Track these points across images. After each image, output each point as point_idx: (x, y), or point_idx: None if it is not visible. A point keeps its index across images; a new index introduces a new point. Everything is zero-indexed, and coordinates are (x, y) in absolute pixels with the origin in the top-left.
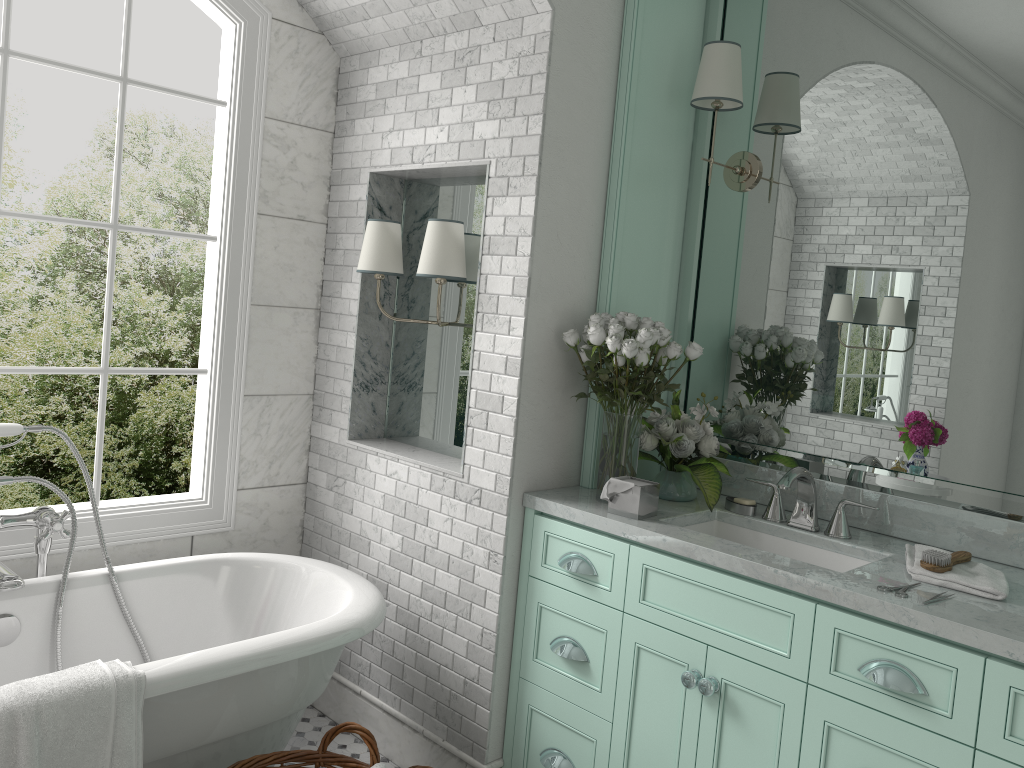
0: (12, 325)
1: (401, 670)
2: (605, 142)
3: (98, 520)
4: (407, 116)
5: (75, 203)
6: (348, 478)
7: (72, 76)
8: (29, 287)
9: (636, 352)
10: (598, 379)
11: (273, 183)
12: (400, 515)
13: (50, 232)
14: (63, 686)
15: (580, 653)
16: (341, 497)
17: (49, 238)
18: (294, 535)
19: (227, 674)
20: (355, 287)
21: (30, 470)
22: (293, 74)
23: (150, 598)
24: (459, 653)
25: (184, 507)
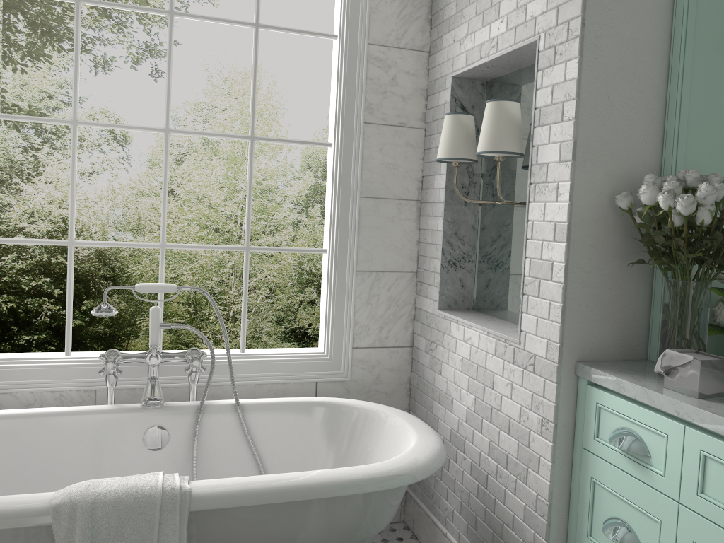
0: (282, 240)
1: (474, 521)
2: None
3: (229, 361)
4: (477, 19)
5: (319, 157)
6: (438, 343)
7: (316, 73)
8: (292, 215)
9: (693, 208)
10: (653, 242)
11: (377, 97)
12: (473, 377)
13: (304, 178)
14: (119, 489)
15: (632, 540)
16: (434, 359)
17: (303, 182)
18: (403, 390)
19: (267, 501)
20: (442, 178)
21: (293, 337)
22: (392, 6)
23: (267, 427)
24: (518, 515)
25: (309, 358)
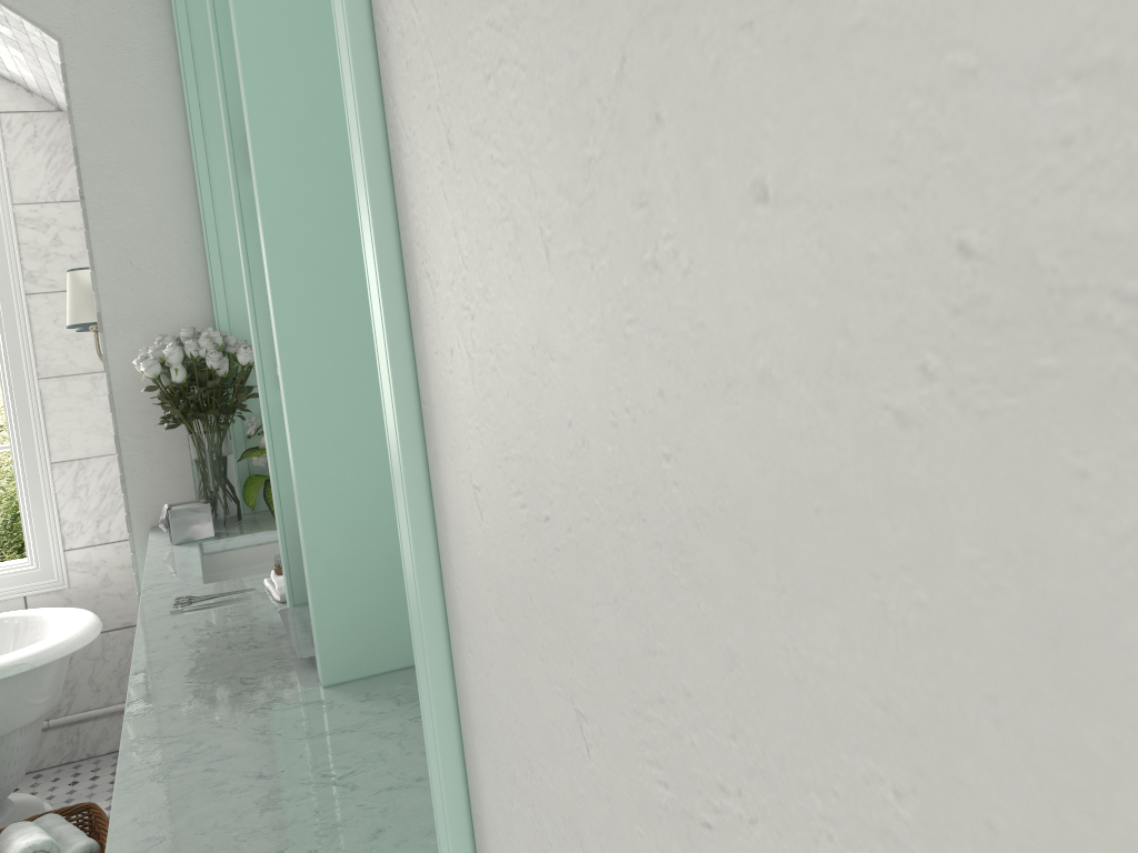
0: None
1: None
2: (183, 152)
3: None
4: None
5: None
6: None
7: None
8: None
9: (155, 370)
10: (164, 403)
11: (38, 262)
12: None
13: None
14: None
15: None
16: None
17: None
18: None
19: None
20: None
21: None
22: (36, 157)
23: None
24: None
25: (9, 571)
